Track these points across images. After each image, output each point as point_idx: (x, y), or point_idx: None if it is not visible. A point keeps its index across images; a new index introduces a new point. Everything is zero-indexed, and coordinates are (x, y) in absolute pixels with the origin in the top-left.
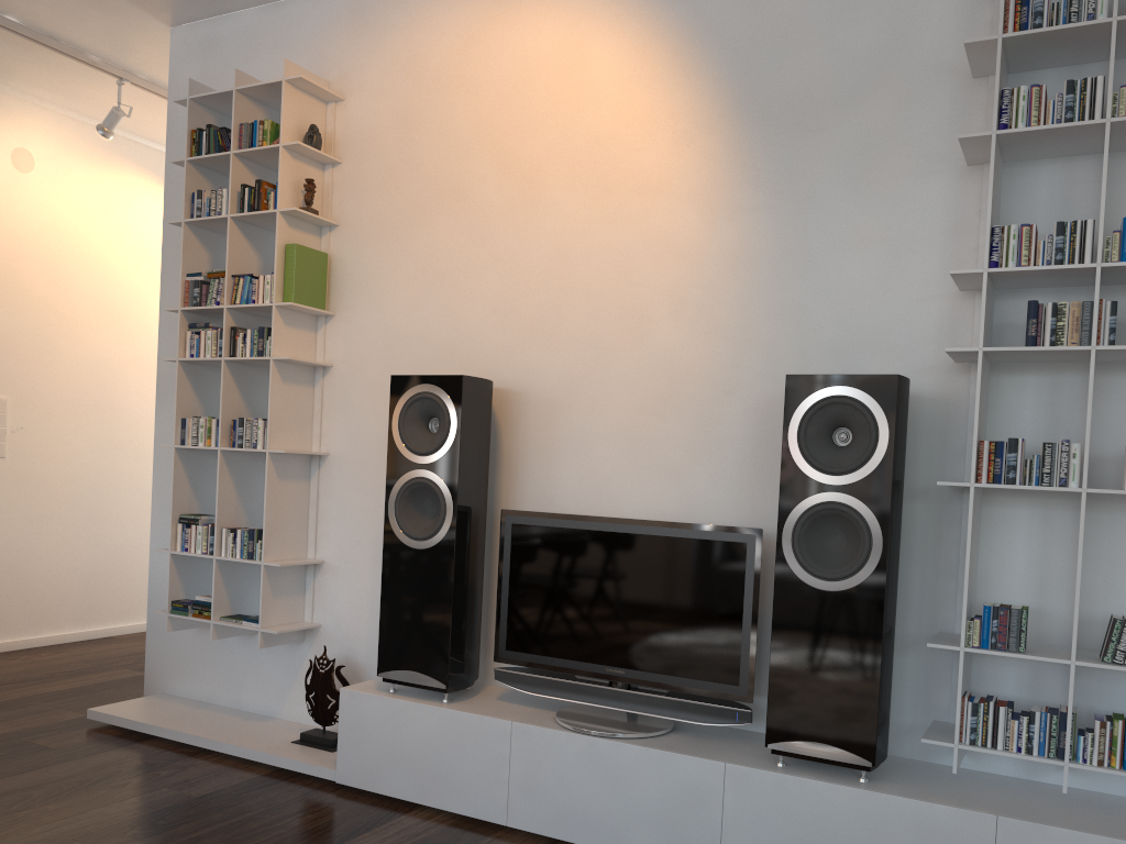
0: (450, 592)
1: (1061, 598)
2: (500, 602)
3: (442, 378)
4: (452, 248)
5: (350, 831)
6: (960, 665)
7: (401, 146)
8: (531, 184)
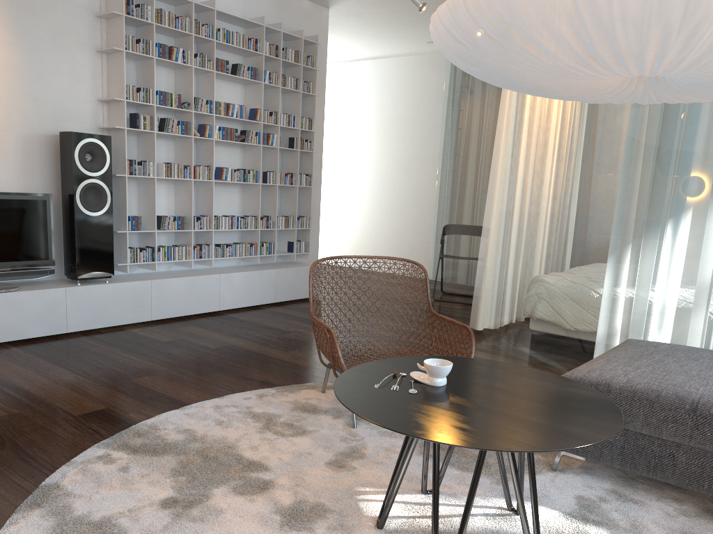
0: None
1: (135, 212)
2: None
3: None
4: None
5: None
6: (127, 237)
7: None
8: None
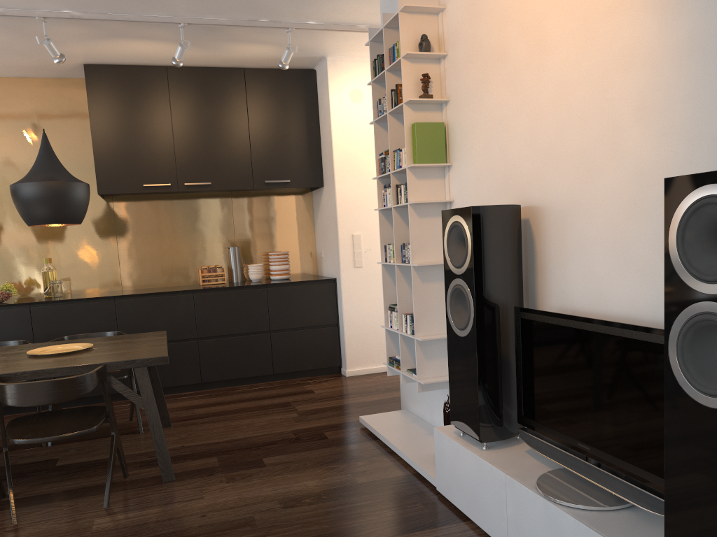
0: (476, 370)
1: None
2: (518, 378)
3: (462, 210)
4: (501, 100)
5: (410, 528)
6: None
7: (472, 30)
8: (540, 32)
